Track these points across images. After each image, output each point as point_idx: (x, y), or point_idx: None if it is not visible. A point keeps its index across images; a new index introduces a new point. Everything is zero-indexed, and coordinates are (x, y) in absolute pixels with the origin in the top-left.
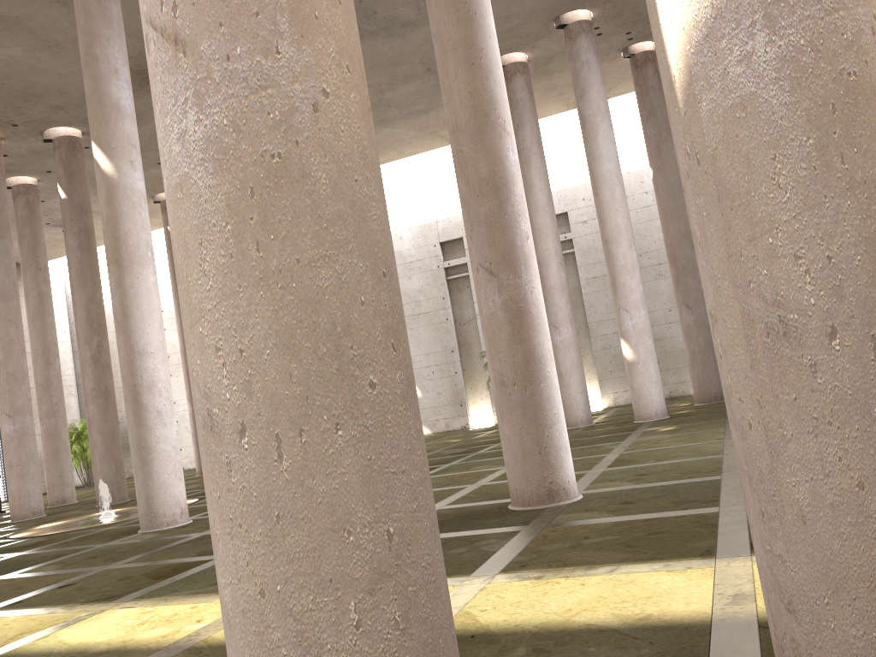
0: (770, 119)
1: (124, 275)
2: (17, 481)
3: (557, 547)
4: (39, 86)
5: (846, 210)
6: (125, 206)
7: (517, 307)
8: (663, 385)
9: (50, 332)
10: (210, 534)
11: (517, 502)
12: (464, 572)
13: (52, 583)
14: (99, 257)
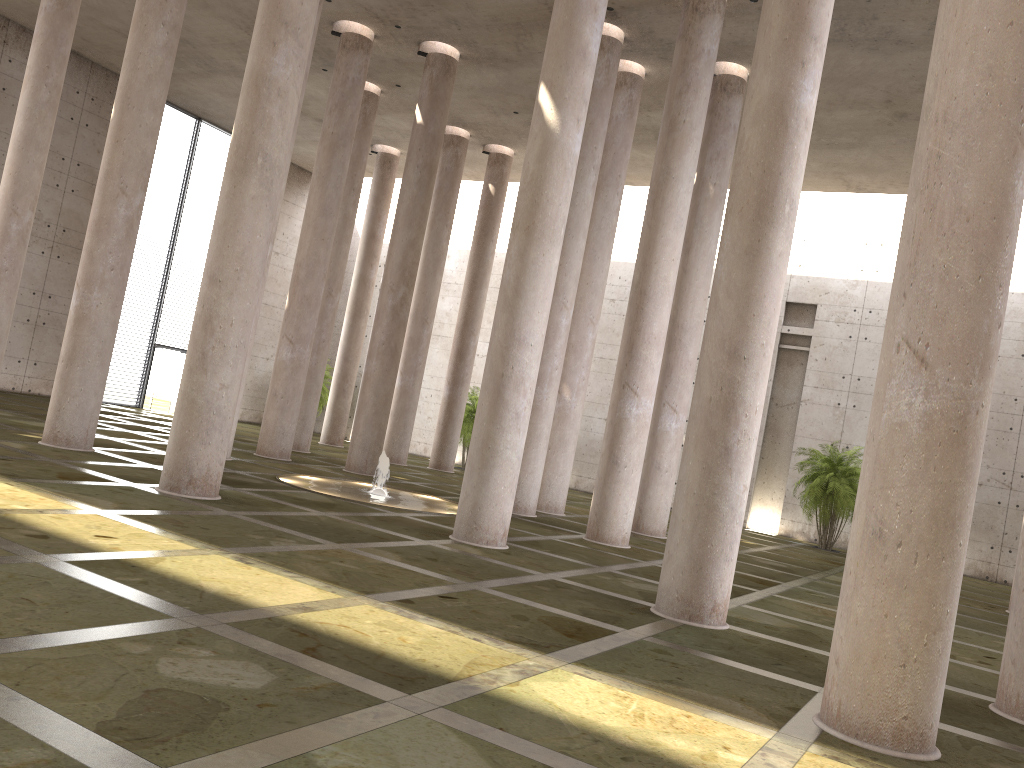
0: None
1: (530, 247)
2: (276, 413)
3: None
4: None
5: None
6: (556, 169)
7: None
8: (1012, 567)
9: (341, 261)
10: (559, 581)
11: (1013, 711)
12: None
13: (423, 586)
14: None
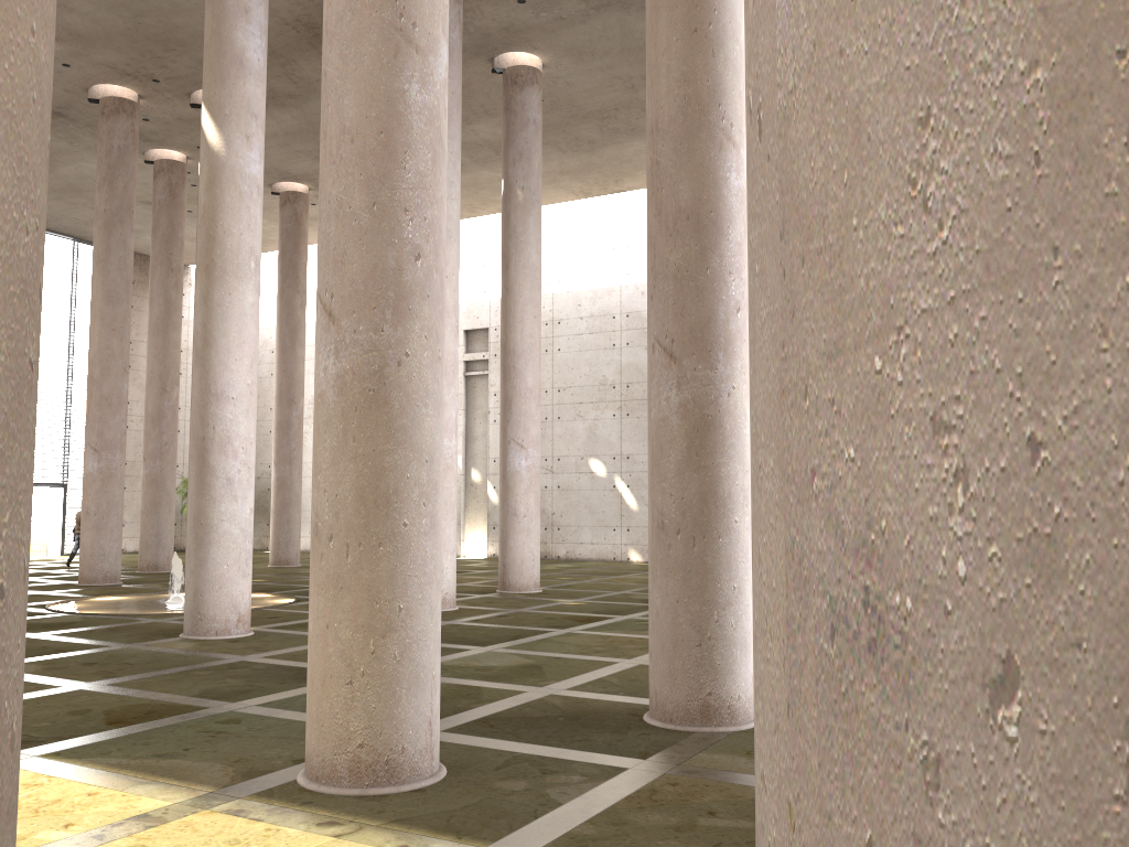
0: (933, 3)
1: (213, 287)
2: (92, 534)
3: (655, 821)
4: (184, 32)
5: (1116, 301)
6: (229, 195)
7: (701, 414)
8: None
9: (171, 351)
10: (249, 661)
11: (655, 712)
12: (485, 837)
13: None
14: (266, 266)
